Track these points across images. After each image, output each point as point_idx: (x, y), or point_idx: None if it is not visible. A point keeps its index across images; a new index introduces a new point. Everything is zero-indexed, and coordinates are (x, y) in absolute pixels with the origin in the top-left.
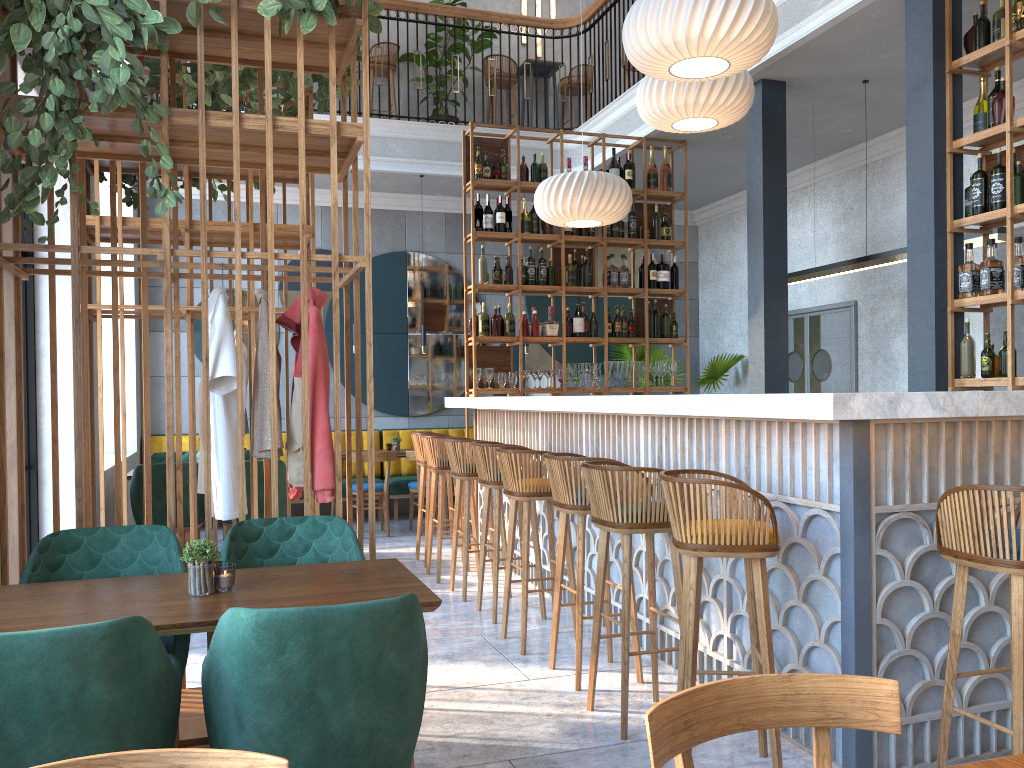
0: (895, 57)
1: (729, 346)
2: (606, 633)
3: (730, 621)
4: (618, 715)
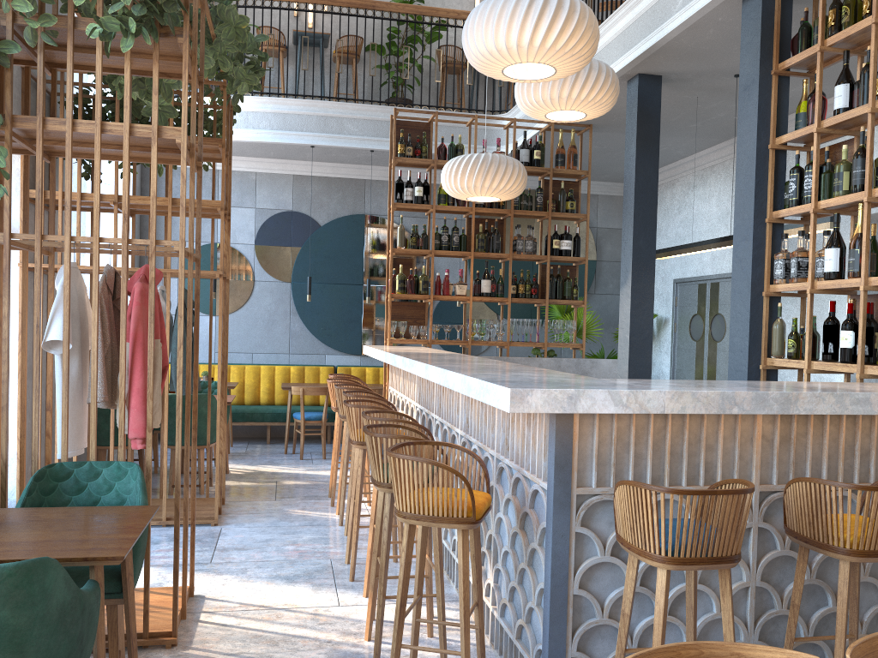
0: None
1: None
2: None
3: (494, 573)
4: (388, 647)
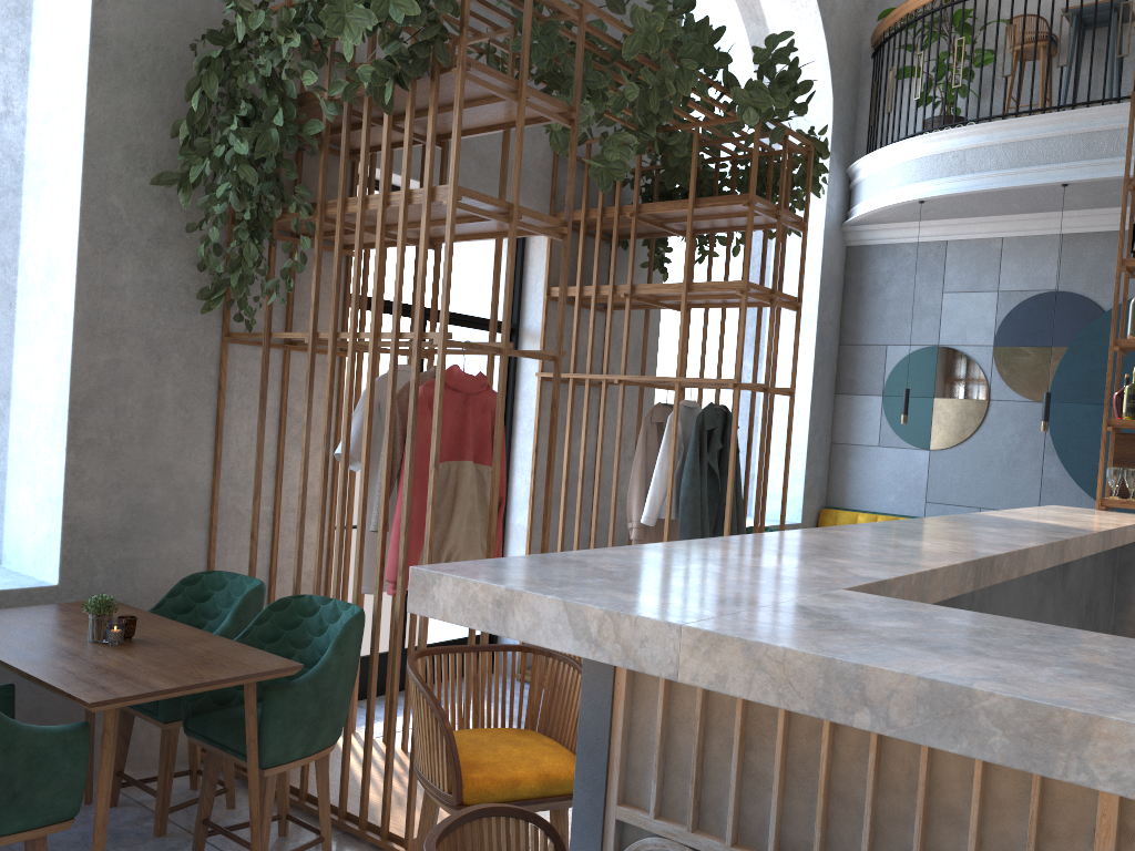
0: None
1: None
2: None
3: None
4: None
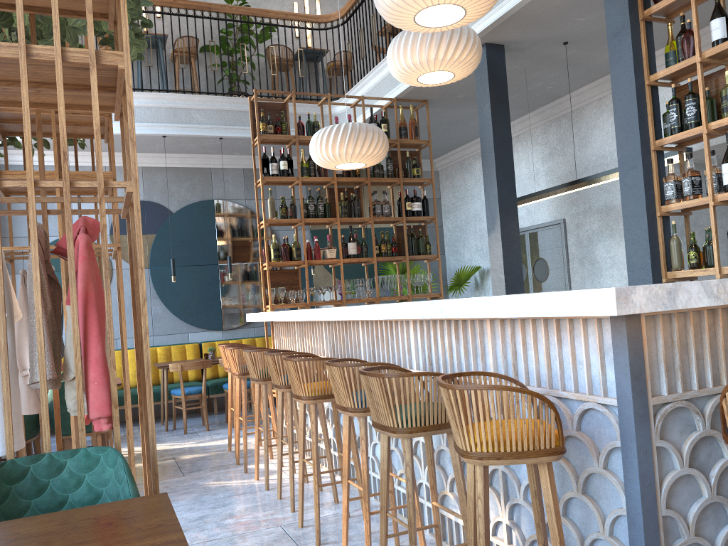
0: (589, 20)
1: (468, 260)
2: (392, 520)
3: (508, 509)
4: None
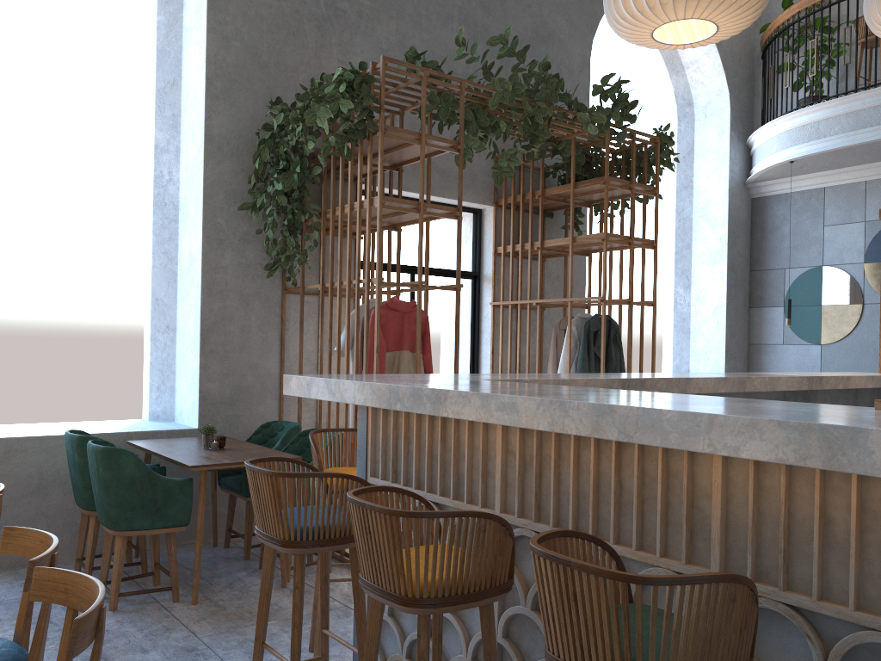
0: None
1: None
2: None
3: None
4: None
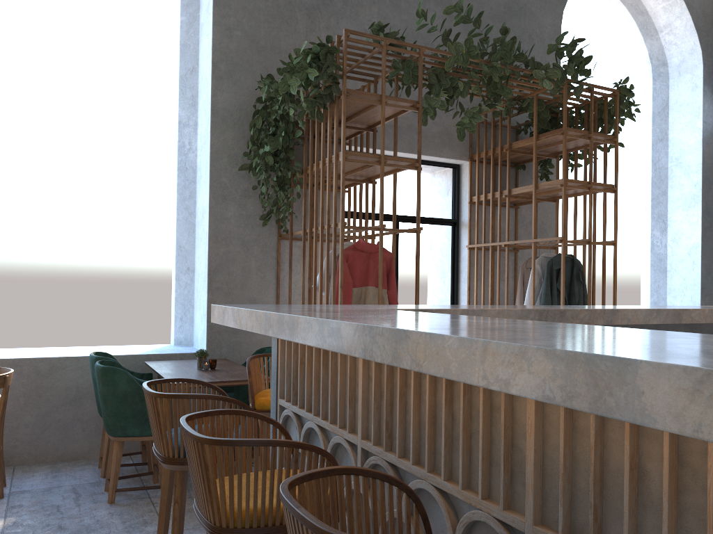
0: None
1: None
2: None
3: None
4: None
